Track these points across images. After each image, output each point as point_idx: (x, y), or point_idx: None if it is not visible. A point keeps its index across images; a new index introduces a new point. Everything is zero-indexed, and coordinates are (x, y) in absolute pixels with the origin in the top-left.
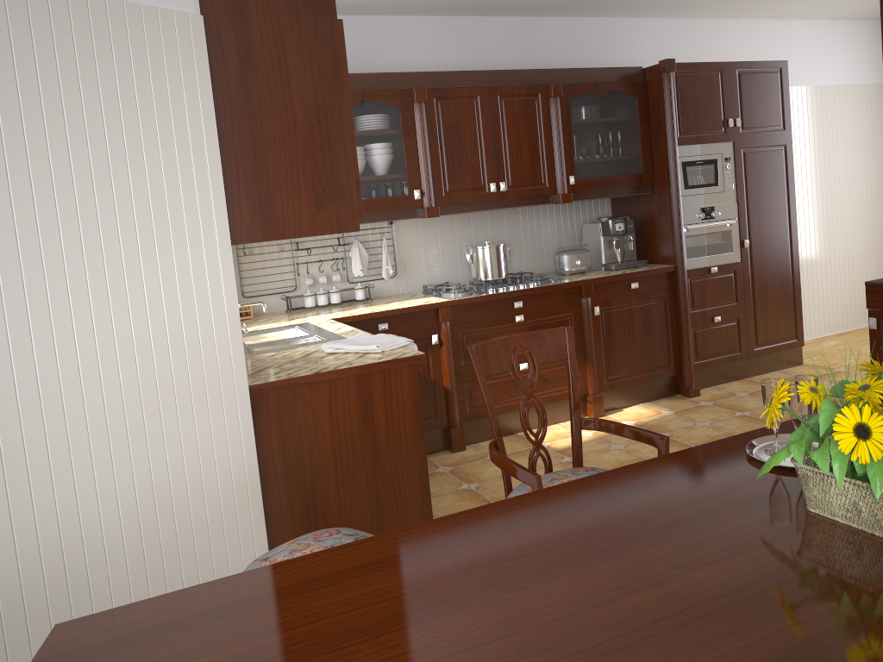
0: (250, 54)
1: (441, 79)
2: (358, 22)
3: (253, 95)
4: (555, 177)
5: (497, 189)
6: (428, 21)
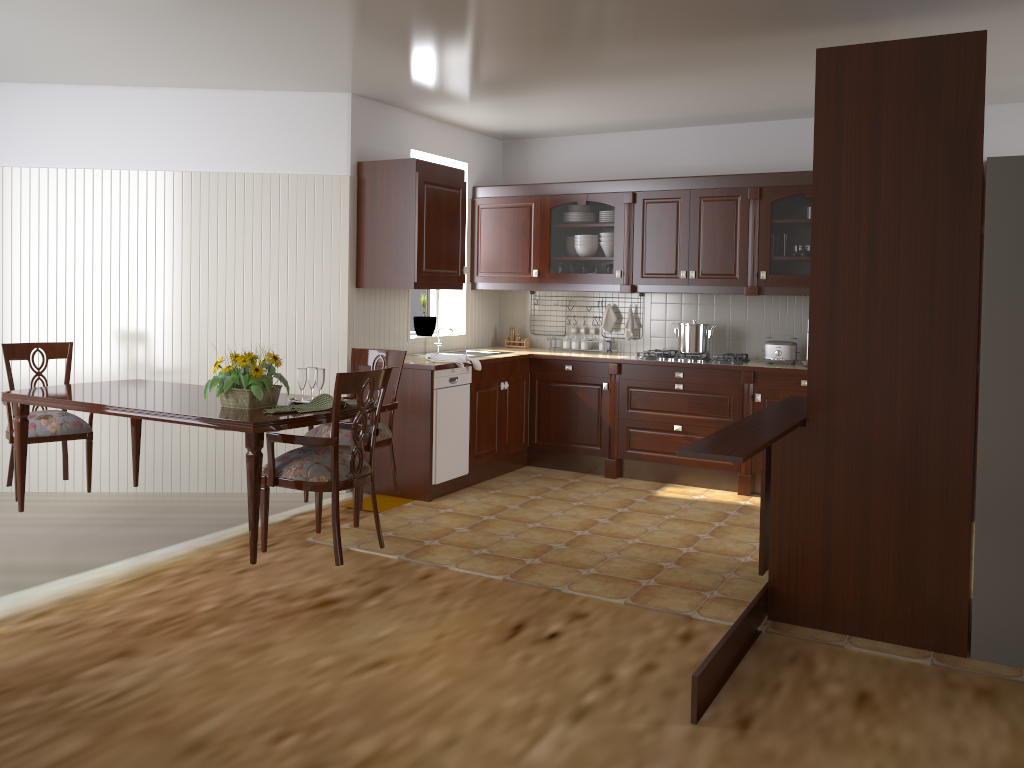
0: (375, 192)
1: (652, 184)
2: (637, 136)
3: (374, 213)
4: (747, 271)
5: (688, 276)
6: (695, 131)
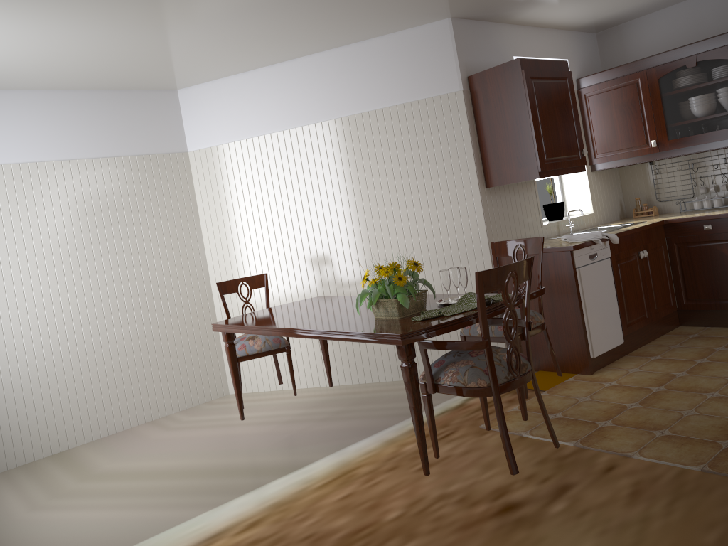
0: (487, 99)
1: None
2: None
3: (490, 117)
4: None
5: None
6: None
